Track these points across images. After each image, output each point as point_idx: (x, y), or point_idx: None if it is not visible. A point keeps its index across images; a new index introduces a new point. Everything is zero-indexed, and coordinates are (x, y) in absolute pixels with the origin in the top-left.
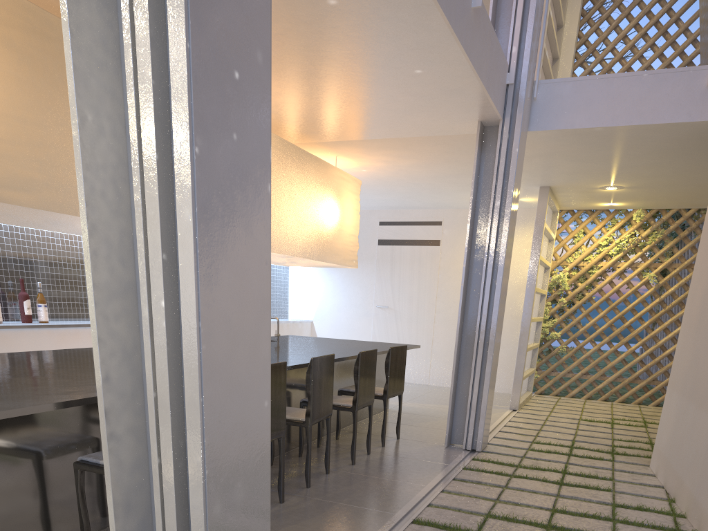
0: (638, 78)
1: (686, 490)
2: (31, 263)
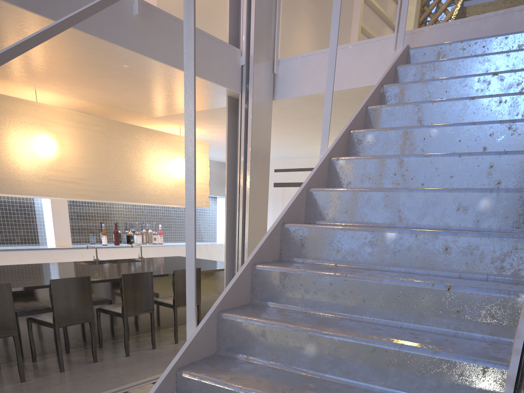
0: (345, 50)
1: None
2: None
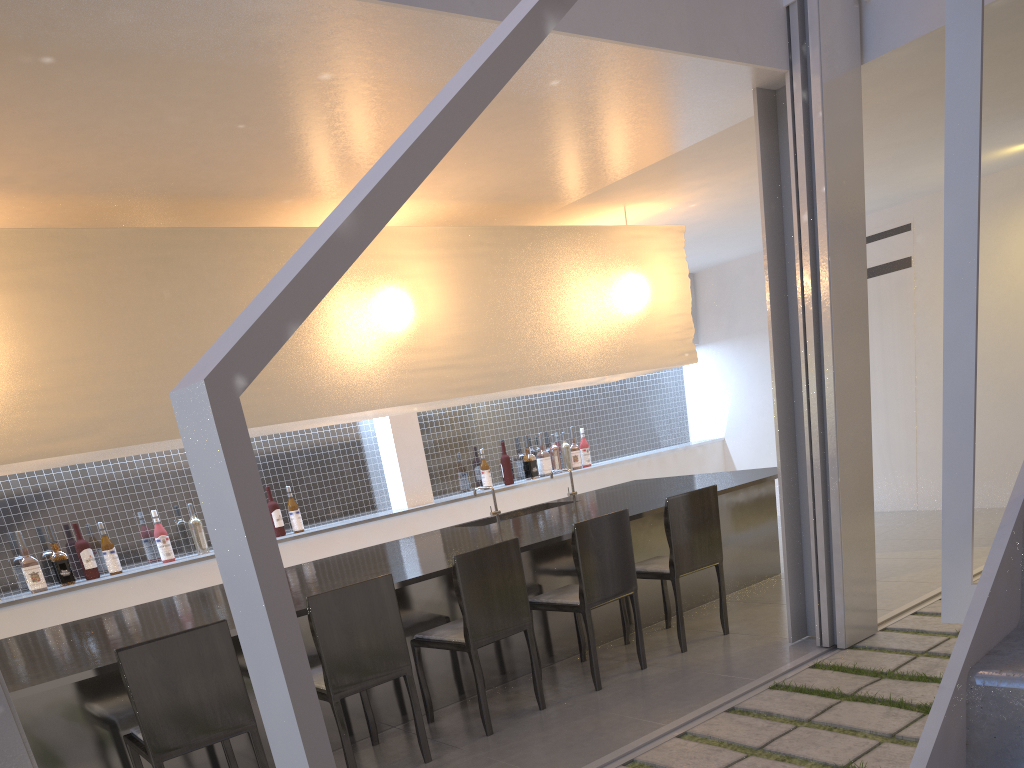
0: None
1: None
2: (284, 464)
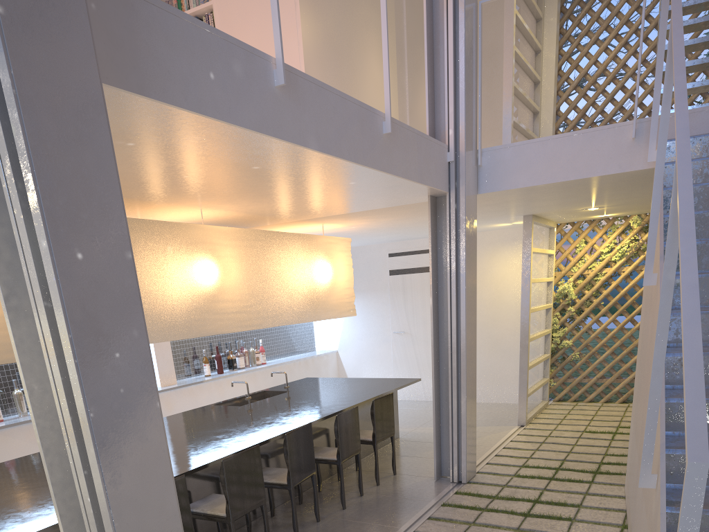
0: (569, 138)
1: (630, 519)
2: None
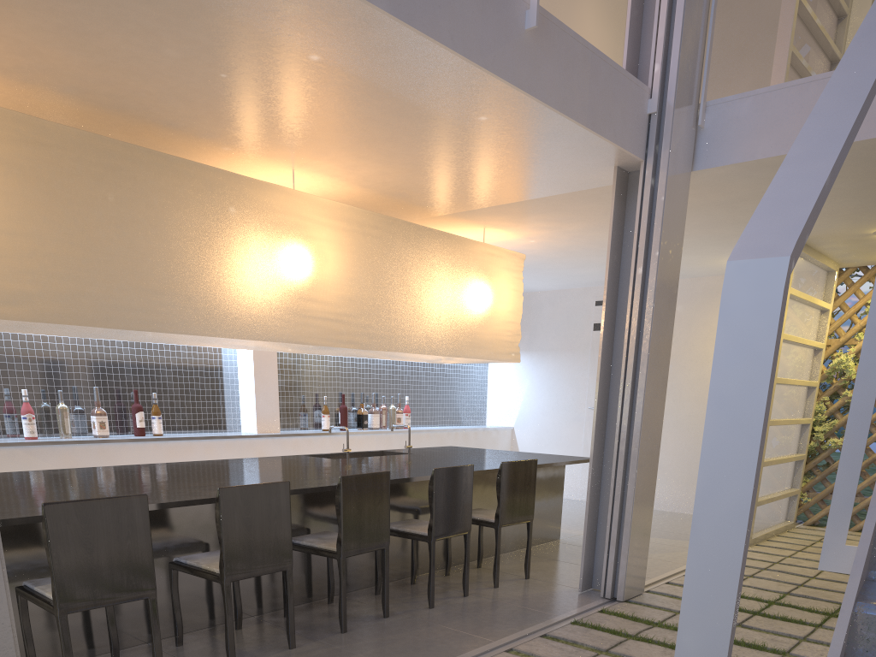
0: None
1: None
2: (152, 373)
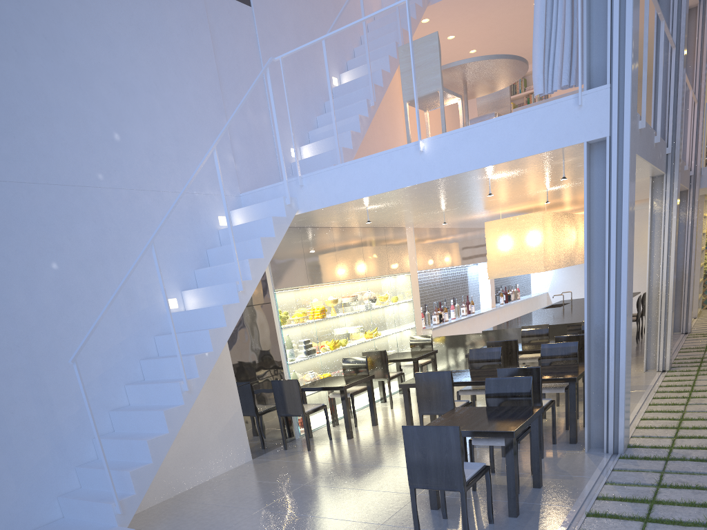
0: None
1: None
2: (464, 288)
